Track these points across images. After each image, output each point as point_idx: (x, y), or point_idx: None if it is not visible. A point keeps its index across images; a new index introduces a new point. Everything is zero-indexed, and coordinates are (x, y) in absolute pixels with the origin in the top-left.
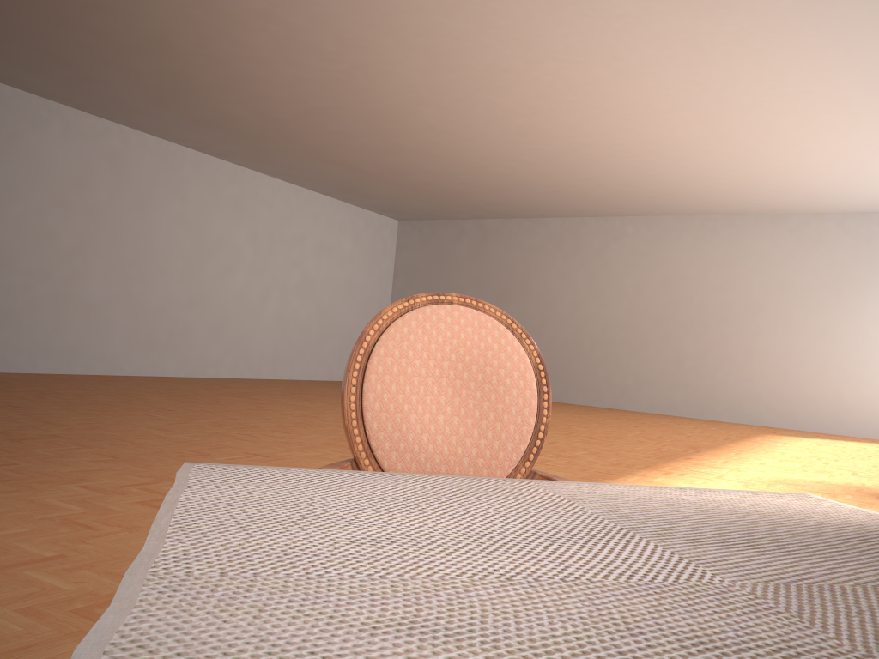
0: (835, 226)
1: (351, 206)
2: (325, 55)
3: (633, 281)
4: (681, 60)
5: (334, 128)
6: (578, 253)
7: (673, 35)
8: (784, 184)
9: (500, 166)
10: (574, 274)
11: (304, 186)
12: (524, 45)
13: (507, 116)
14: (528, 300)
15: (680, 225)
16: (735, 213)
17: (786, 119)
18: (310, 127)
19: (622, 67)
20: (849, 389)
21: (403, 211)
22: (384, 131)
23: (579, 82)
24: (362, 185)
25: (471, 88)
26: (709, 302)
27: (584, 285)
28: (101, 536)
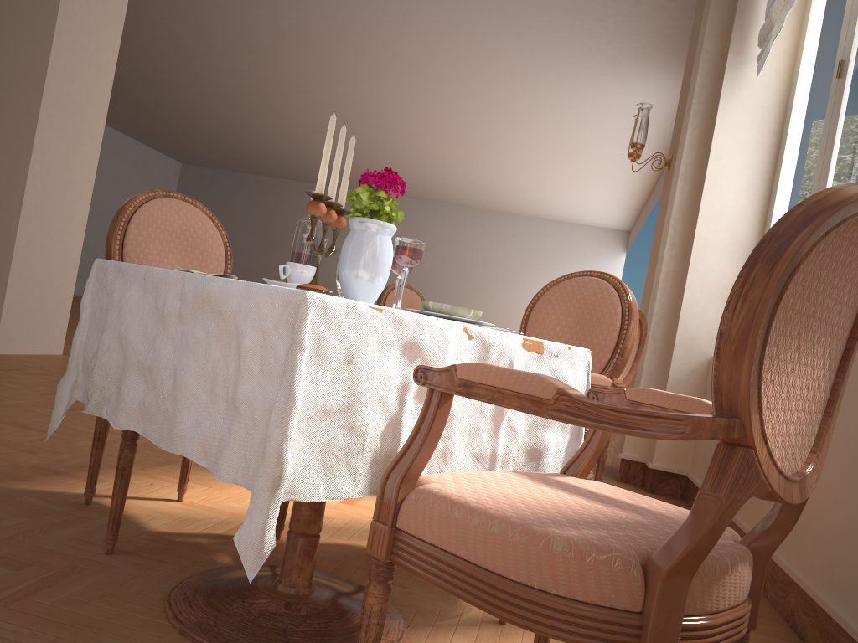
0: (524, 225)
1: (143, 146)
2: (191, 54)
3: None
4: (443, 114)
5: (166, 93)
6: None
7: (441, 101)
8: (494, 193)
9: (294, 144)
10: None
11: (106, 123)
12: (344, 83)
13: (314, 116)
14: None
15: (419, 207)
16: (459, 204)
17: (501, 157)
18: (144, 88)
19: (405, 109)
20: None
21: (190, 157)
22: (209, 104)
23: (373, 110)
24: (164, 133)
25: (294, 96)
26: (434, 269)
27: (342, 243)
28: None
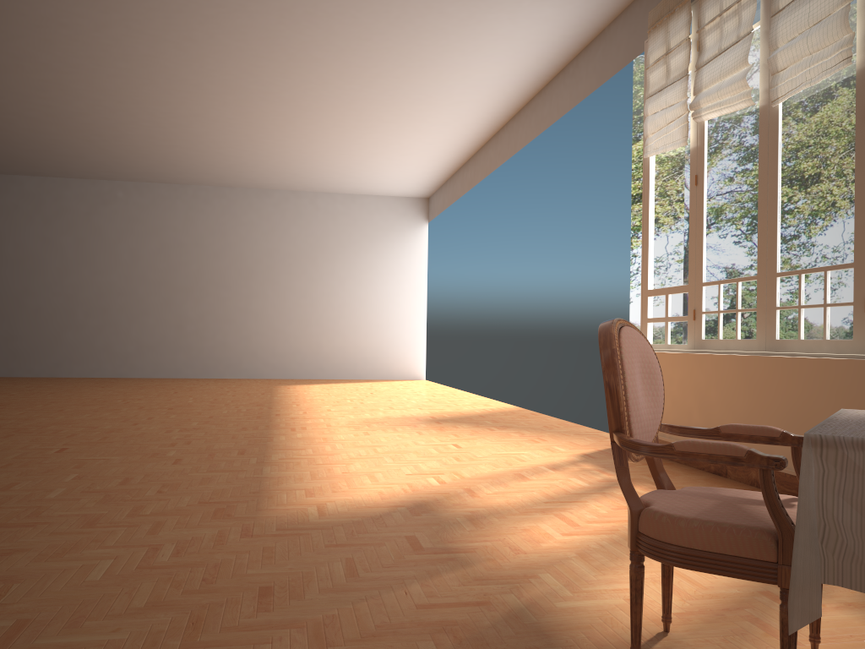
0: (309, 203)
1: None
2: None
3: (129, 248)
4: (250, 53)
5: None
6: (63, 216)
7: (254, 32)
8: (280, 166)
9: None
10: (60, 239)
11: None
12: (101, 7)
13: (36, 69)
14: (3, 267)
15: (173, 193)
16: (225, 185)
17: (310, 115)
18: None
19: (192, 48)
20: (327, 340)
21: None
22: None
23: (140, 53)
24: None
25: (8, 34)
26: (206, 268)
27: (73, 251)
28: (3, 594)
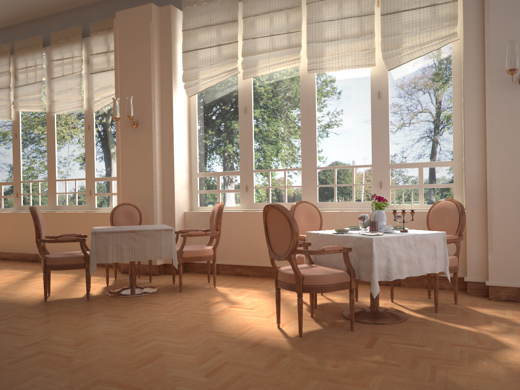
0: None
1: None
2: None
3: None
4: None
5: None
6: None
7: None
8: None
9: None
10: None
11: None
12: None
13: None
14: None
15: None
16: None
17: None
18: None
19: None
20: None
21: None
22: None
23: None
24: None
25: None
26: None
27: None
28: None
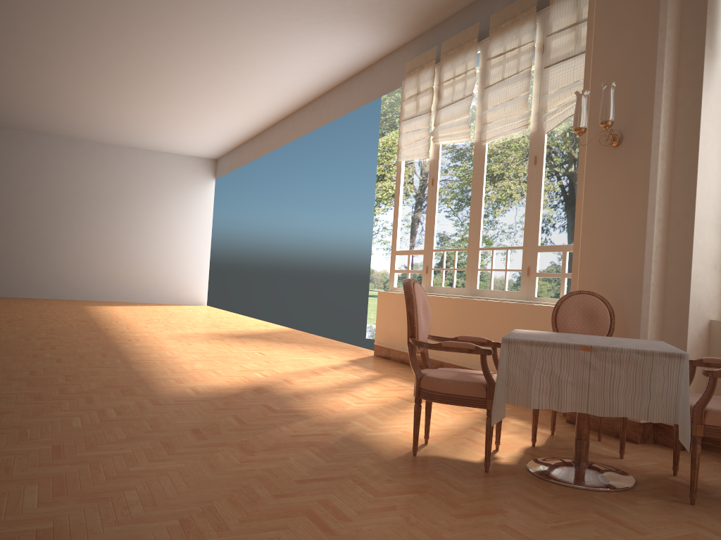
0: (115, 154)
1: None
2: None
3: None
4: (98, 40)
5: None
6: None
7: (107, 27)
8: (95, 123)
9: None
10: None
11: None
12: None
13: None
14: None
15: None
16: (39, 132)
17: (134, 89)
18: None
19: (49, 30)
20: (124, 269)
21: None
22: None
23: None
24: None
25: None
26: (17, 202)
27: None
28: (26, 434)
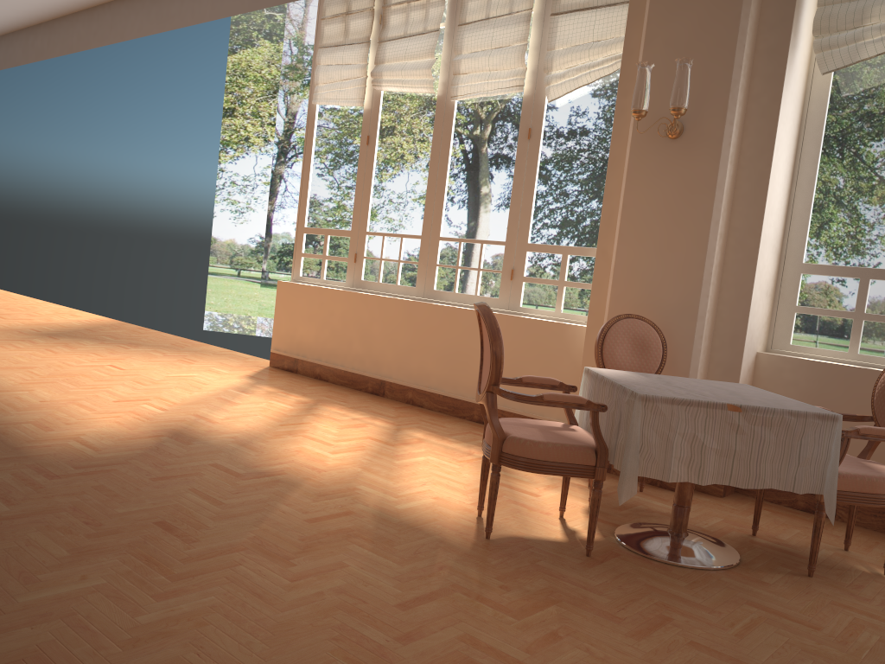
0: None
1: None
2: None
3: None
4: None
5: None
6: None
7: None
8: None
9: None
10: None
11: None
12: None
13: None
14: None
15: None
16: None
17: None
18: None
19: None
20: None
21: None
22: None
23: None
24: None
25: None
26: None
27: None
28: None
